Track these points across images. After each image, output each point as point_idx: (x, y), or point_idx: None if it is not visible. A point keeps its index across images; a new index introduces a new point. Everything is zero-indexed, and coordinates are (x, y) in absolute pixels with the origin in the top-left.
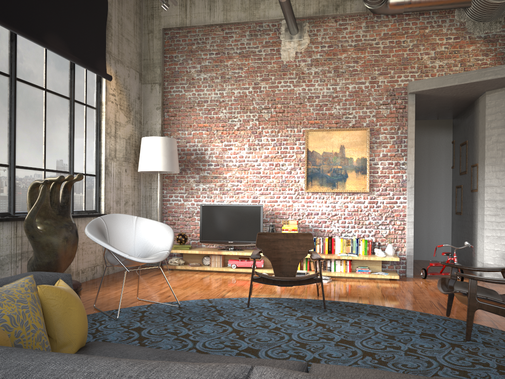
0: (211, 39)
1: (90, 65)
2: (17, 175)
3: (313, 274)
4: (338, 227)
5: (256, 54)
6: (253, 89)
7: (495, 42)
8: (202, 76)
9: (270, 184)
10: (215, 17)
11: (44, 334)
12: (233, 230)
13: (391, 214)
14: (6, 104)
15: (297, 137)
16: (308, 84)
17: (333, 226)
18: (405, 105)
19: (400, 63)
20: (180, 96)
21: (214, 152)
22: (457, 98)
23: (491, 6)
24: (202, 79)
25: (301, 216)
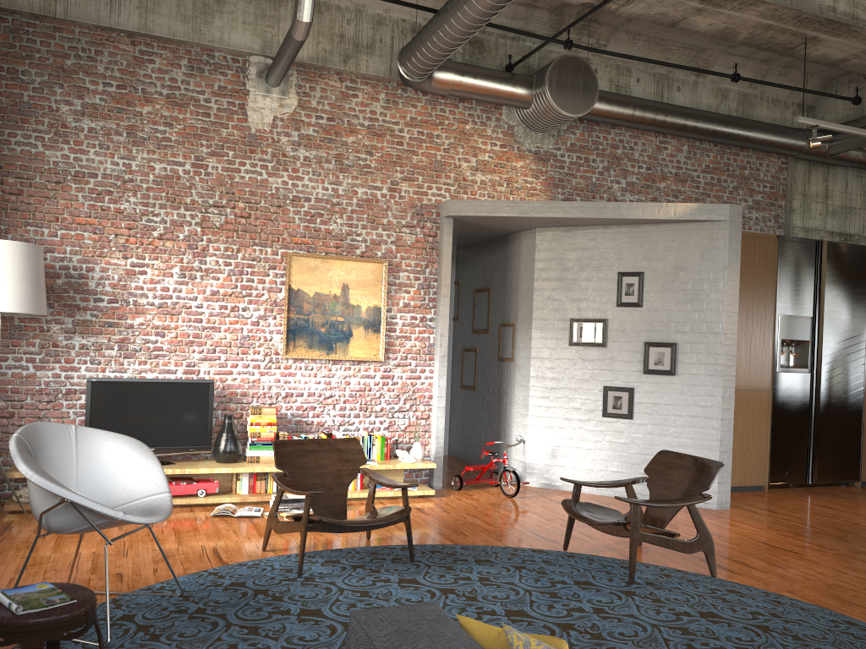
0: (108, 55)
1: None
2: None
3: (403, 510)
4: (334, 417)
5: (201, 104)
6: (193, 168)
7: (547, 161)
8: (87, 124)
9: (220, 342)
10: (122, 16)
11: None
12: (154, 427)
13: (413, 396)
14: None
15: (272, 264)
16: (294, 175)
17: (326, 414)
18: (437, 232)
19: (431, 167)
20: (33, 155)
21: (108, 276)
22: (493, 229)
23: (558, 117)
24: (87, 130)
25: (274, 399)
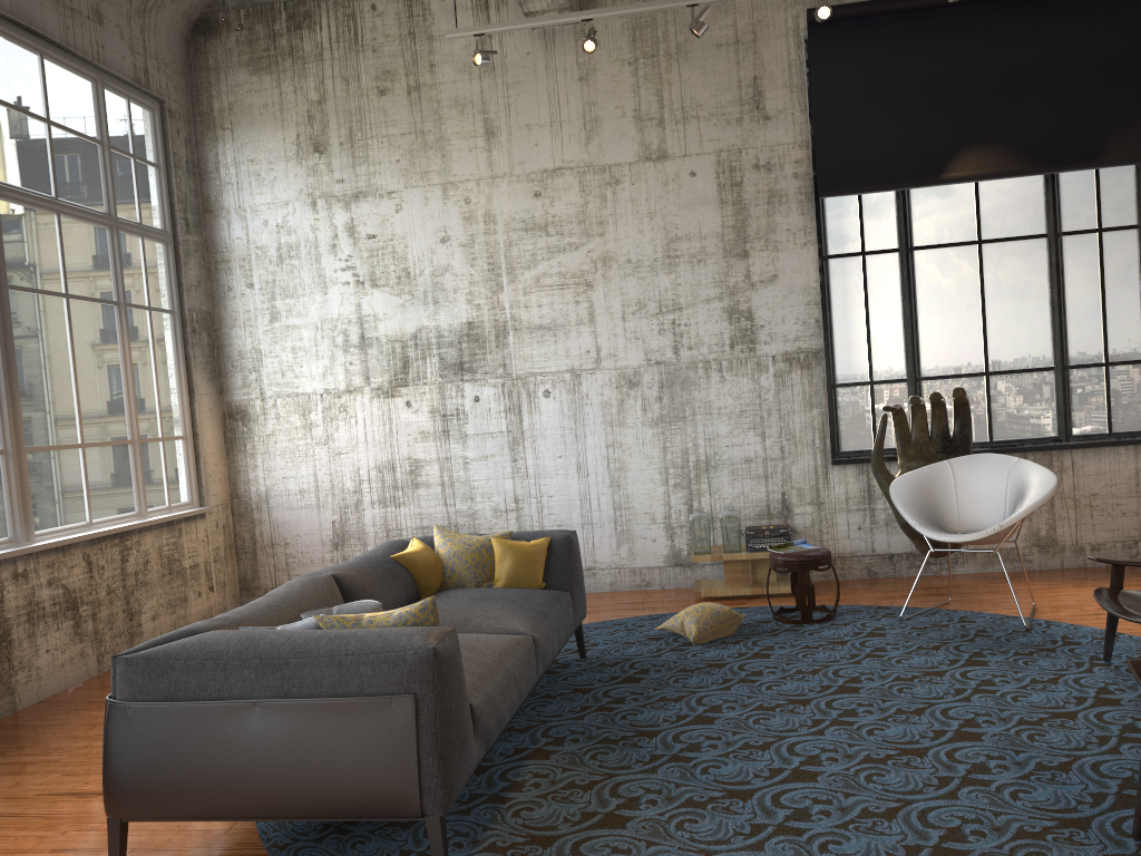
0: None
1: (1069, 162)
2: (924, 391)
3: None
4: None
5: None
6: None
7: None
8: None
9: None
10: None
11: (474, 567)
12: None
13: None
14: (896, 292)
15: None
16: None
17: None
18: None
19: None
20: None
21: None
22: None
23: None
24: None
25: None
